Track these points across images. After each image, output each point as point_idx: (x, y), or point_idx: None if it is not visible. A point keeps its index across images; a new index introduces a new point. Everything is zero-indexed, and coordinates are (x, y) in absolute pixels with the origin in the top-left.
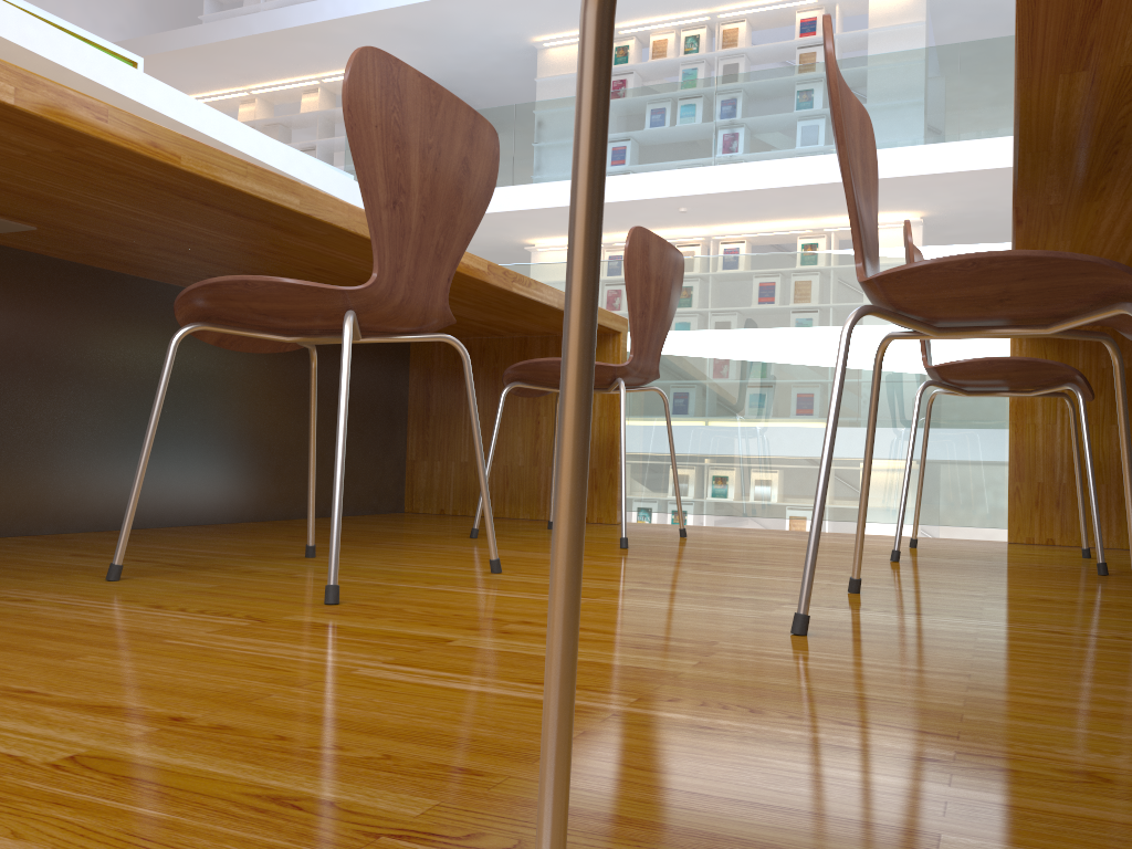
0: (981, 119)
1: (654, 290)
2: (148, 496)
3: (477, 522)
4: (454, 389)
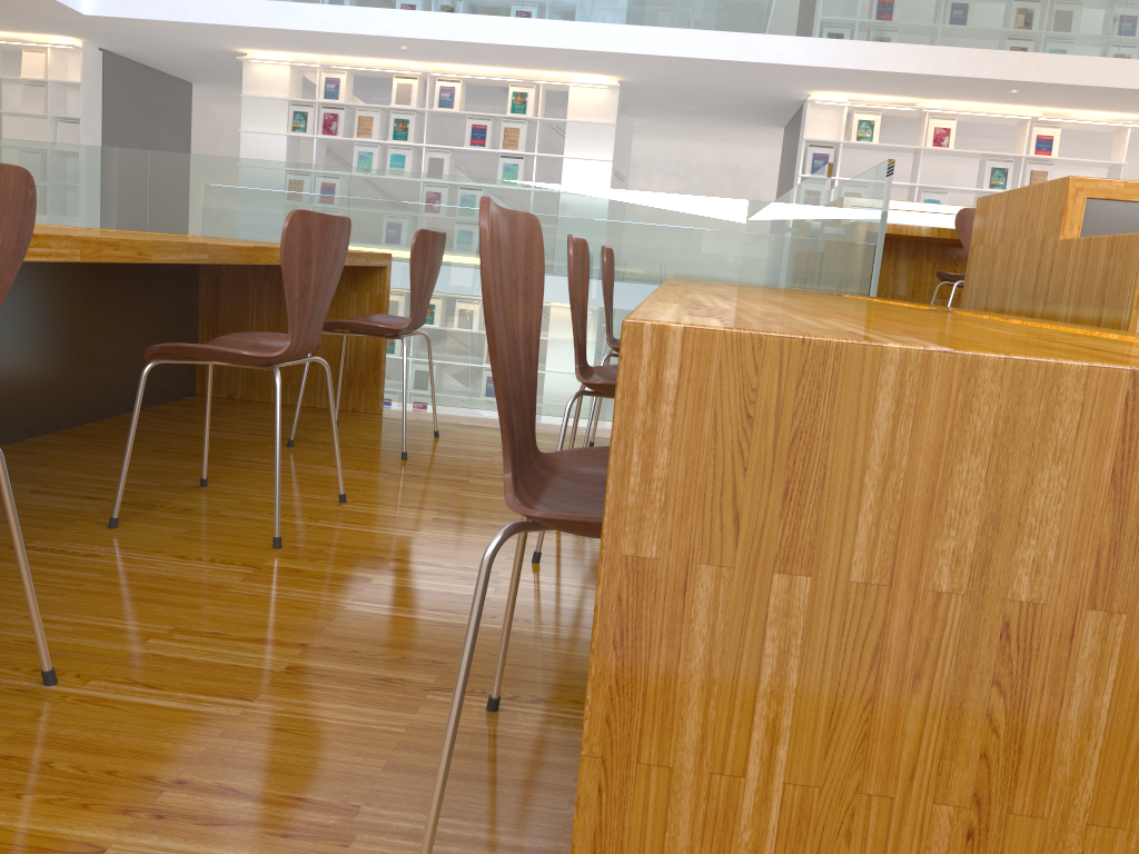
0: (675, 8)
1: (428, 270)
2: (23, 416)
3: (293, 435)
4: (242, 297)
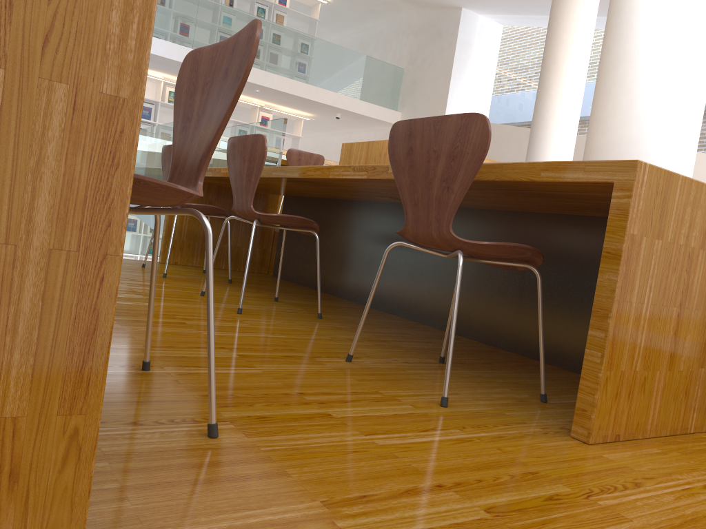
0: None
1: None
2: None
3: None
4: None
